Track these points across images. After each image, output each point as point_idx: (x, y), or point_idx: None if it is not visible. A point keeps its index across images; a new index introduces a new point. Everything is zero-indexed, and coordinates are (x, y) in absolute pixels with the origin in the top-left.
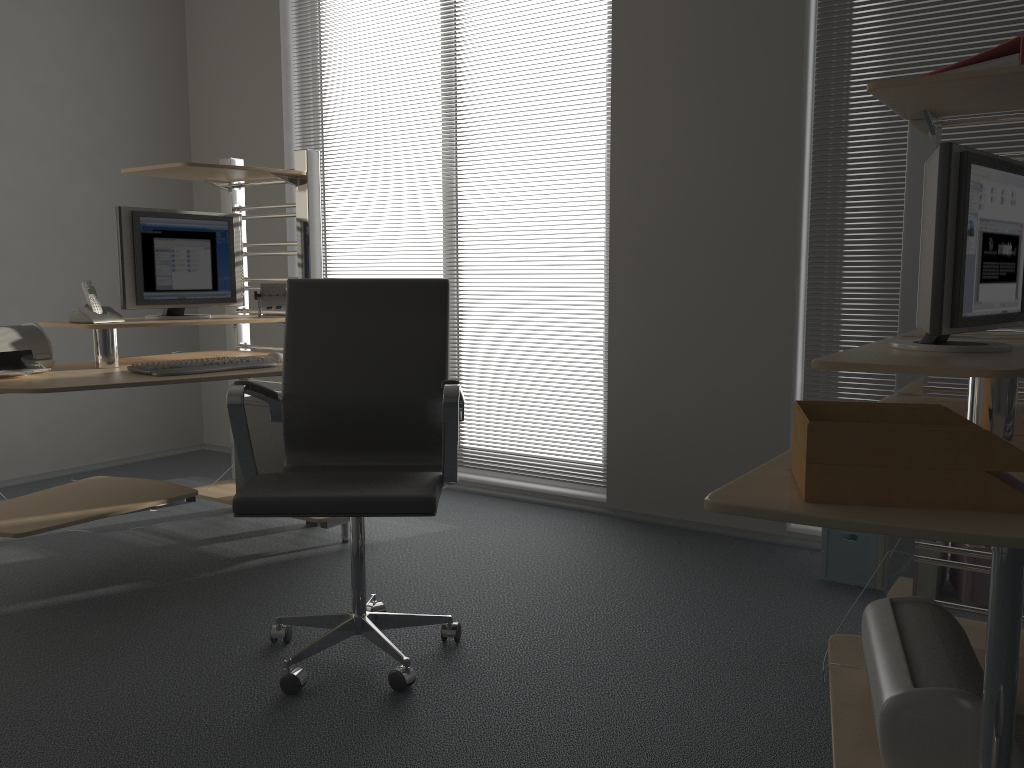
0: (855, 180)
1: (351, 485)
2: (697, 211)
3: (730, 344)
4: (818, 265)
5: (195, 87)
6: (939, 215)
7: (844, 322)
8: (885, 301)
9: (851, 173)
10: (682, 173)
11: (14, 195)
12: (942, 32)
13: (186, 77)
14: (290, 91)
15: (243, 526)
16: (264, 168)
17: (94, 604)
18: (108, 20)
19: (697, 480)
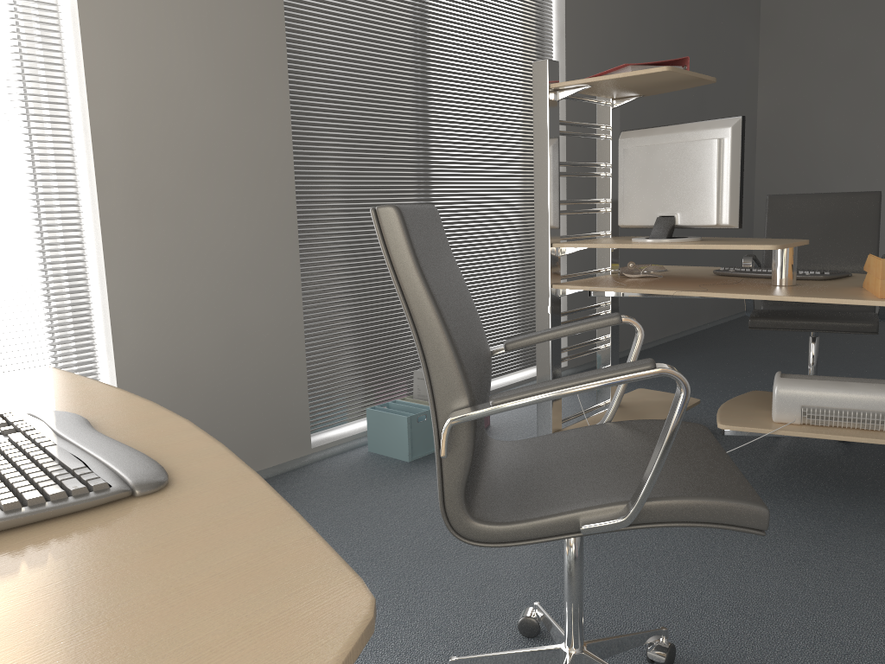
0: (316, 122)
1: (697, 448)
2: (202, 137)
3: (249, 282)
4: (298, 198)
5: None
6: (742, 158)
7: (321, 249)
8: (345, 229)
9: (314, 116)
10: (181, 91)
11: None
12: (359, 10)
13: None
14: None
15: None
16: None
17: None
18: None
19: (232, 434)
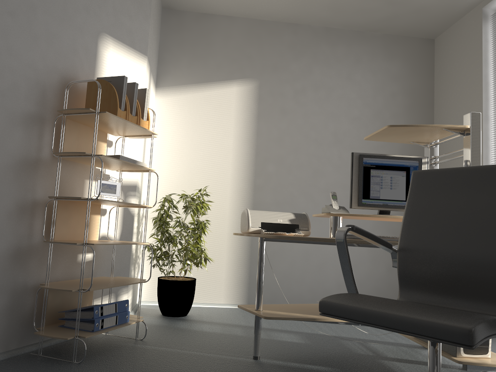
0: None
1: (405, 307)
2: None
3: None
4: None
5: (437, 110)
6: None
7: None
8: None
9: None
10: None
11: (338, 167)
12: None
13: (433, 106)
14: (488, 99)
15: (419, 357)
16: (438, 125)
17: (300, 371)
18: (391, 83)
19: None
